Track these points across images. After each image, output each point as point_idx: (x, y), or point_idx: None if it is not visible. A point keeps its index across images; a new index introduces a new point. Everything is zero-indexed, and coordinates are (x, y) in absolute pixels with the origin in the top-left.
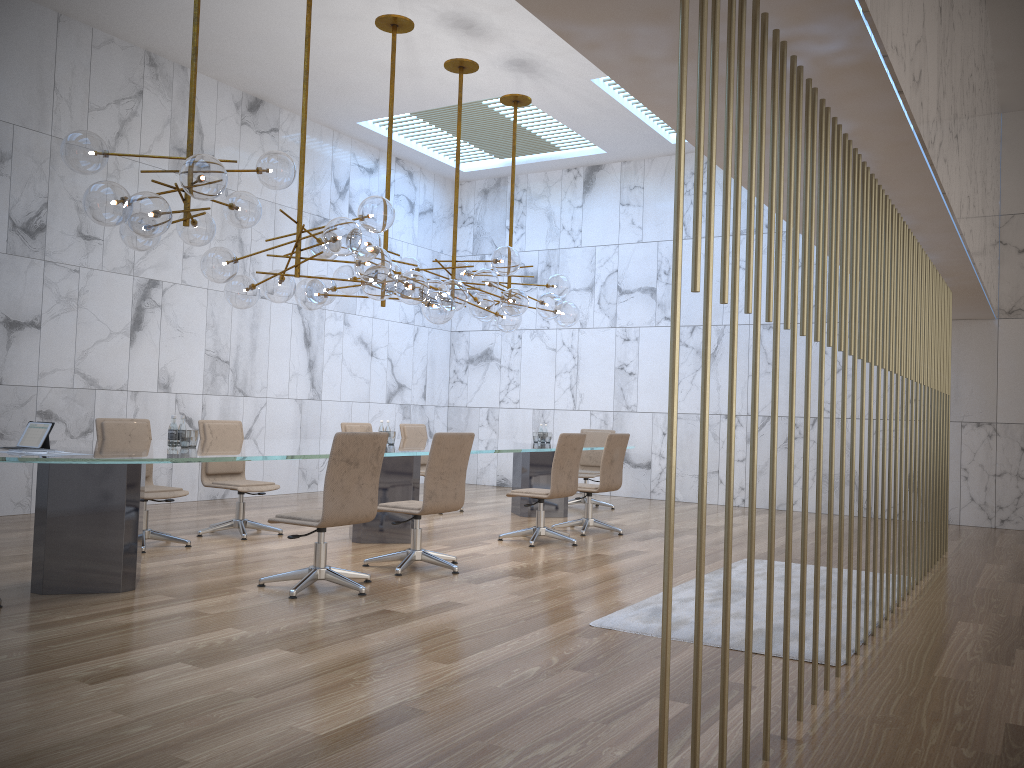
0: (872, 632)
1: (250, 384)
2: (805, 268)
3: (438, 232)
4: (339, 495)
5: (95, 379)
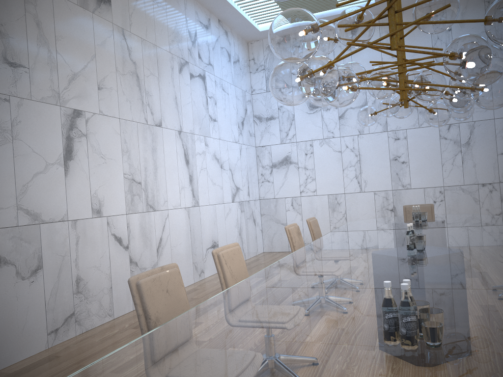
0: None
1: (156, 200)
2: None
3: (243, 76)
4: None
5: (38, 213)
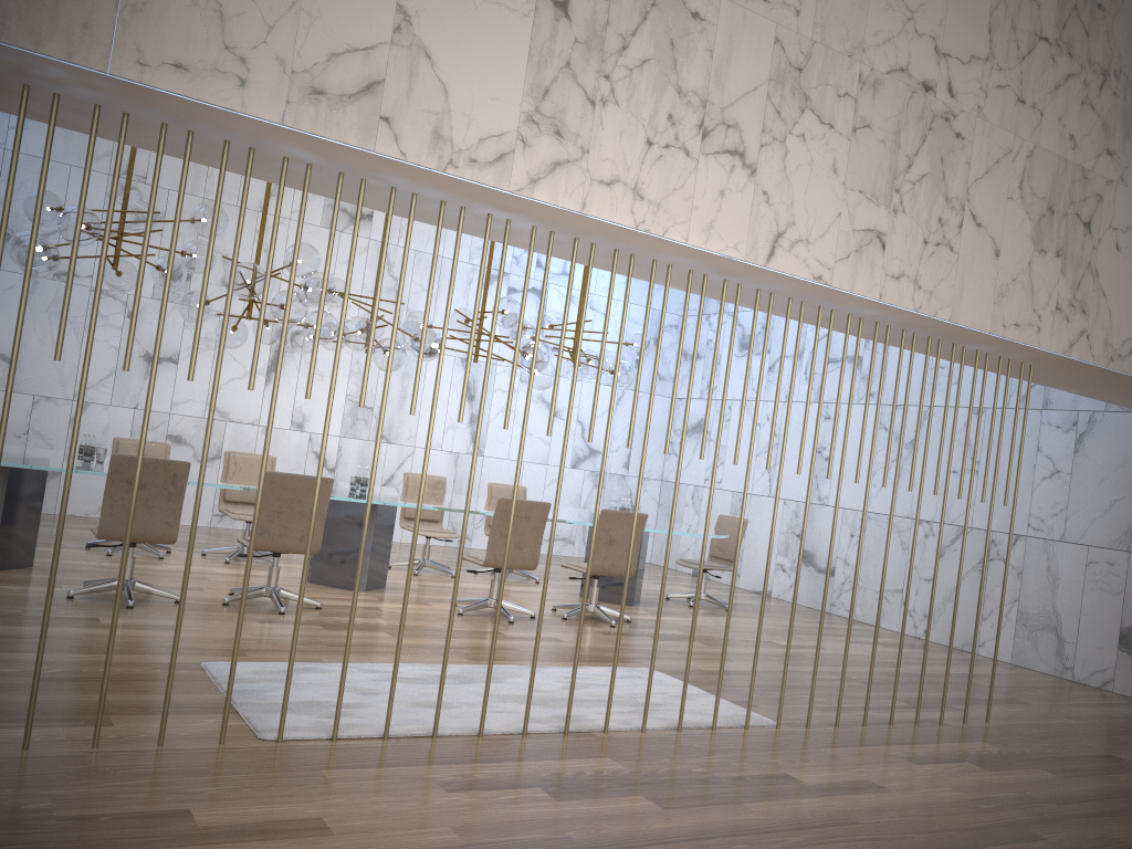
0: (432, 733)
1: (396, 432)
2: (65, 293)
3: (663, 289)
4: (119, 512)
5: (227, 412)
